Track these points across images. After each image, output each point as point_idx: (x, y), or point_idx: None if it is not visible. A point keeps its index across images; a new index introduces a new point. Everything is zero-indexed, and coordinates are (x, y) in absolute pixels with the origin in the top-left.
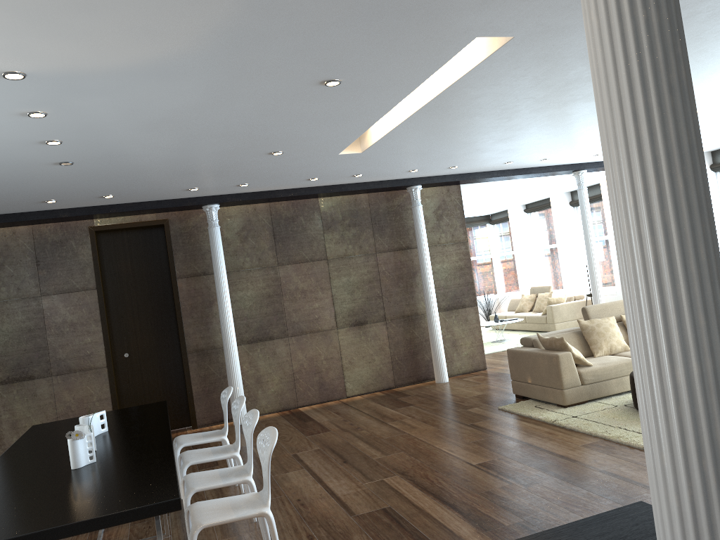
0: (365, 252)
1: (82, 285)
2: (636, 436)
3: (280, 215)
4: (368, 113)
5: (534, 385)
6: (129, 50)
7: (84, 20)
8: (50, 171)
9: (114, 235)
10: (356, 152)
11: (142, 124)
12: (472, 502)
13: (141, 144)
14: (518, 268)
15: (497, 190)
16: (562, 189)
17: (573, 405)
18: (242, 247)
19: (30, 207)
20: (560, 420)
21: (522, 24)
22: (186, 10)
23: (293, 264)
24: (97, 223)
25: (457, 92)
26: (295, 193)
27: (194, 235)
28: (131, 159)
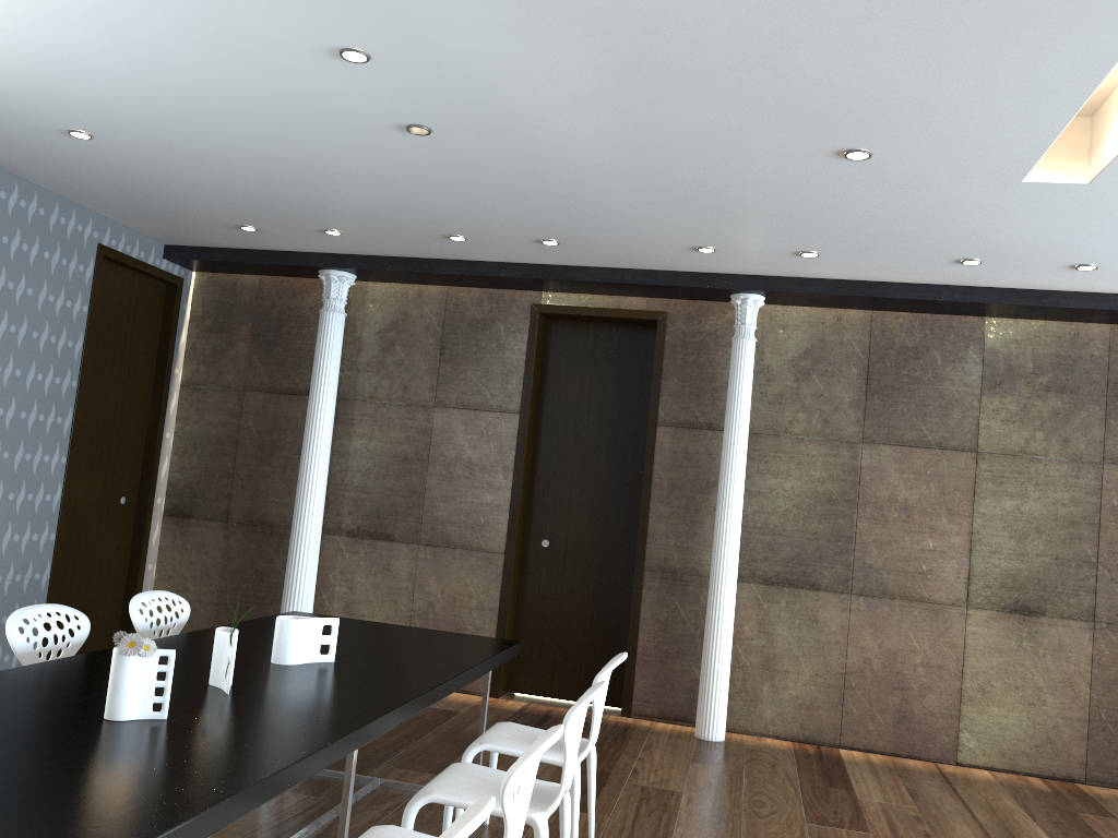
0: (1074, 454)
1: (498, 403)
2: None
3: (891, 340)
4: (1095, 4)
5: None
6: None
7: None
8: (404, 150)
9: (574, 327)
10: (1073, 182)
11: (495, 3)
12: None
13: (531, 83)
14: None
15: None
16: None
17: None
18: (796, 391)
19: (432, 247)
20: None
21: None
22: None
23: (896, 447)
24: (546, 300)
25: None
26: (928, 295)
27: (707, 351)
28: (536, 135)
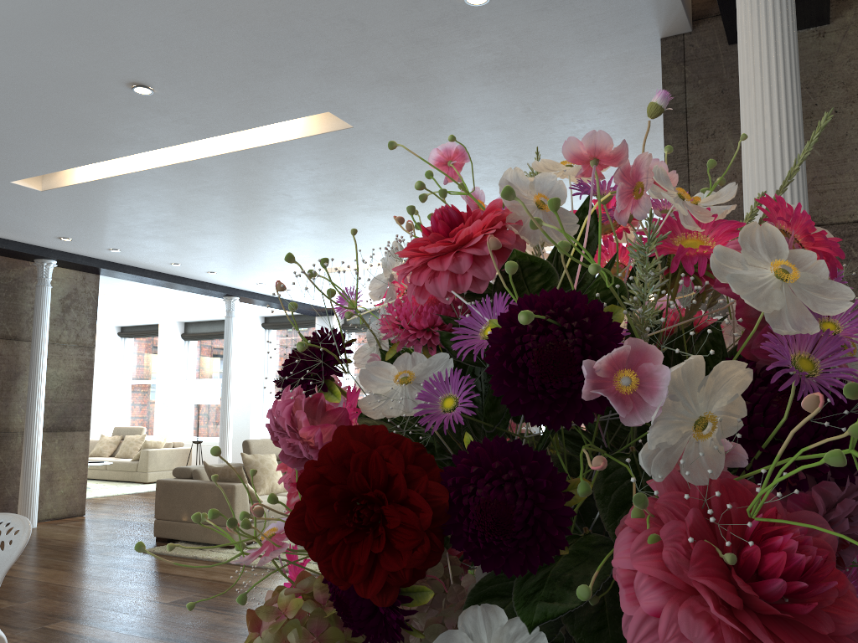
0: None
1: None
2: None
3: None
4: (124, 143)
5: (190, 524)
6: None
7: None
8: None
9: None
10: (35, 188)
11: None
12: (202, 635)
13: None
14: (95, 402)
15: (117, 298)
16: (182, 317)
17: None
18: None
19: None
20: (237, 558)
21: (373, 118)
22: None
23: None
24: None
25: (239, 160)
26: None
27: None
28: None
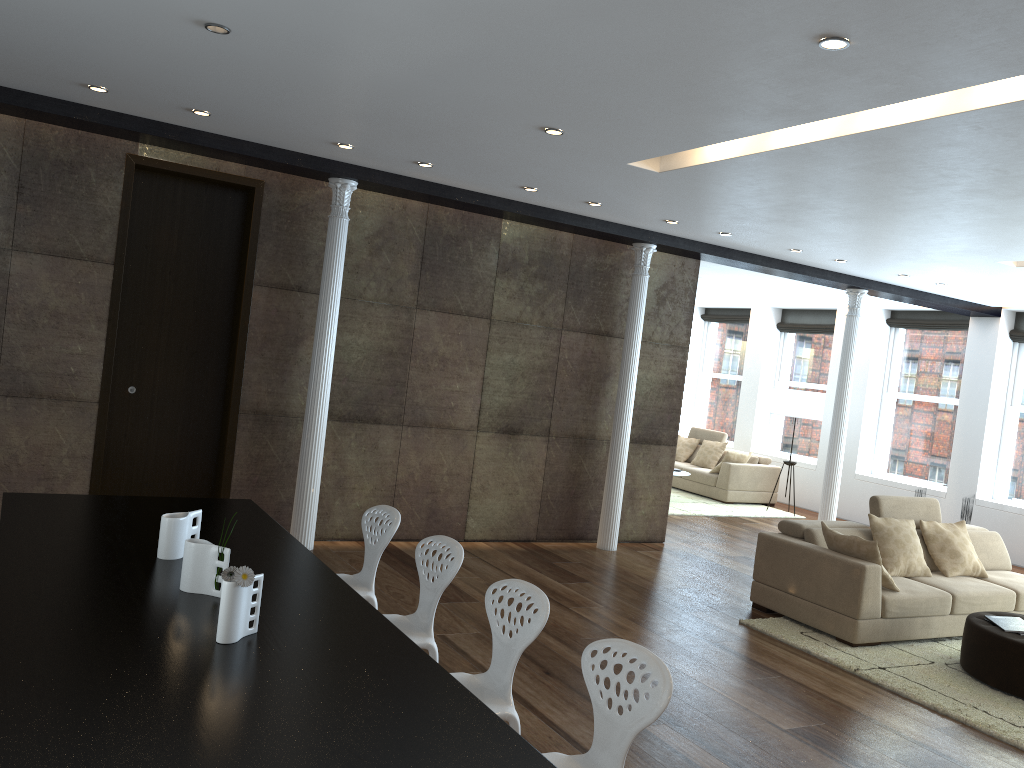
0: (547, 323)
1: (90, 252)
2: (1016, 730)
3: (440, 229)
4: (779, 114)
5: (798, 599)
6: None
7: None
8: (170, 32)
9: (163, 181)
10: (652, 170)
11: (446, 1)
12: None
13: (386, 39)
14: None
15: (710, 281)
16: (780, 303)
17: (863, 645)
18: (370, 264)
19: (50, 86)
20: (864, 669)
21: None
22: None
23: (439, 313)
24: (143, 152)
25: (944, 127)
26: (482, 202)
27: (299, 222)
28: (328, 61)
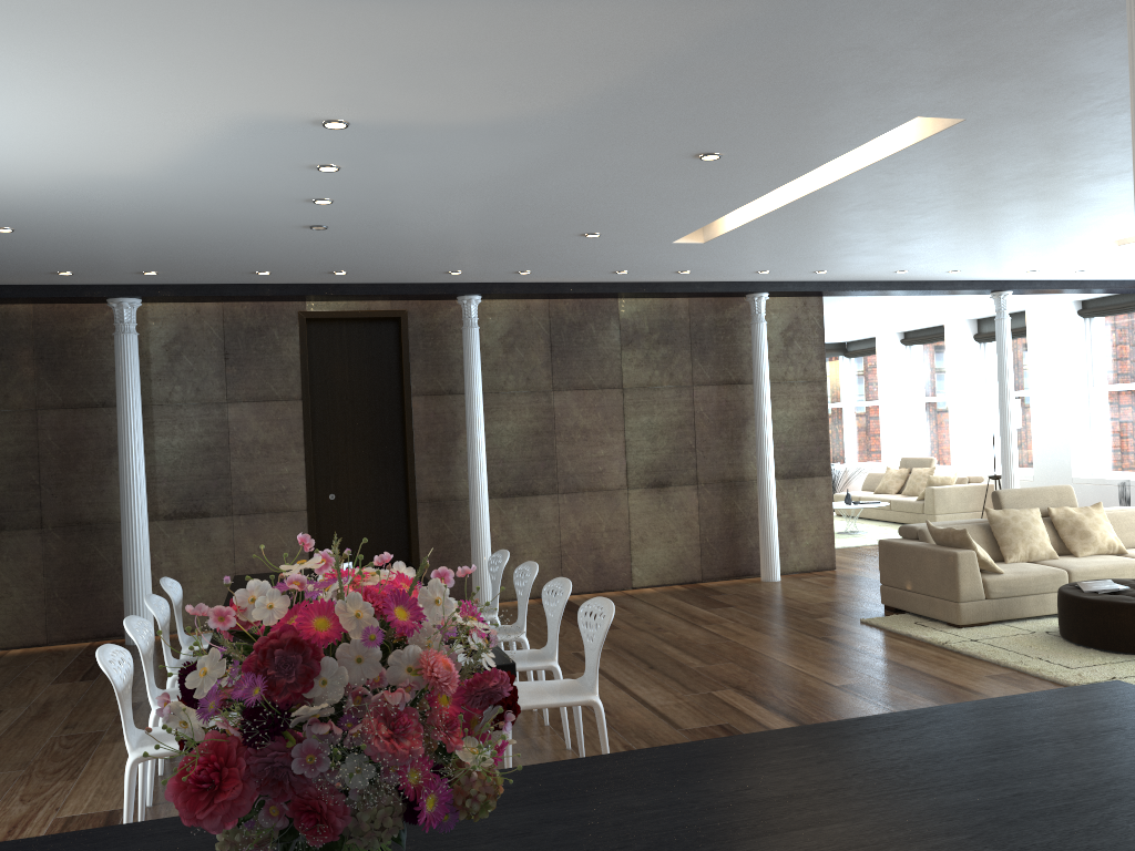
0: (677, 382)
1: (283, 393)
2: (1064, 670)
3: (563, 319)
4: (736, 195)
5: (914, 594)
6: (485, 106)
7: (457, 72)
8: (291, 235)
9: (330, 326)
10: (697, 242)
11: (445, 187)
12: None
13: (427, 211)
14: (883, 427)
15: (870, 309)
16: (966, 315)
17: (970, 626)
18: (506, 360)
19: (232, 277)
20: (953, 642)
21: (981, 106)
22: (580, 69)
23: (574, 391)
24: (310, 308)
25: (866, 178)
26: (589, 290)
27: (440, 337)
28: (401, 229)
